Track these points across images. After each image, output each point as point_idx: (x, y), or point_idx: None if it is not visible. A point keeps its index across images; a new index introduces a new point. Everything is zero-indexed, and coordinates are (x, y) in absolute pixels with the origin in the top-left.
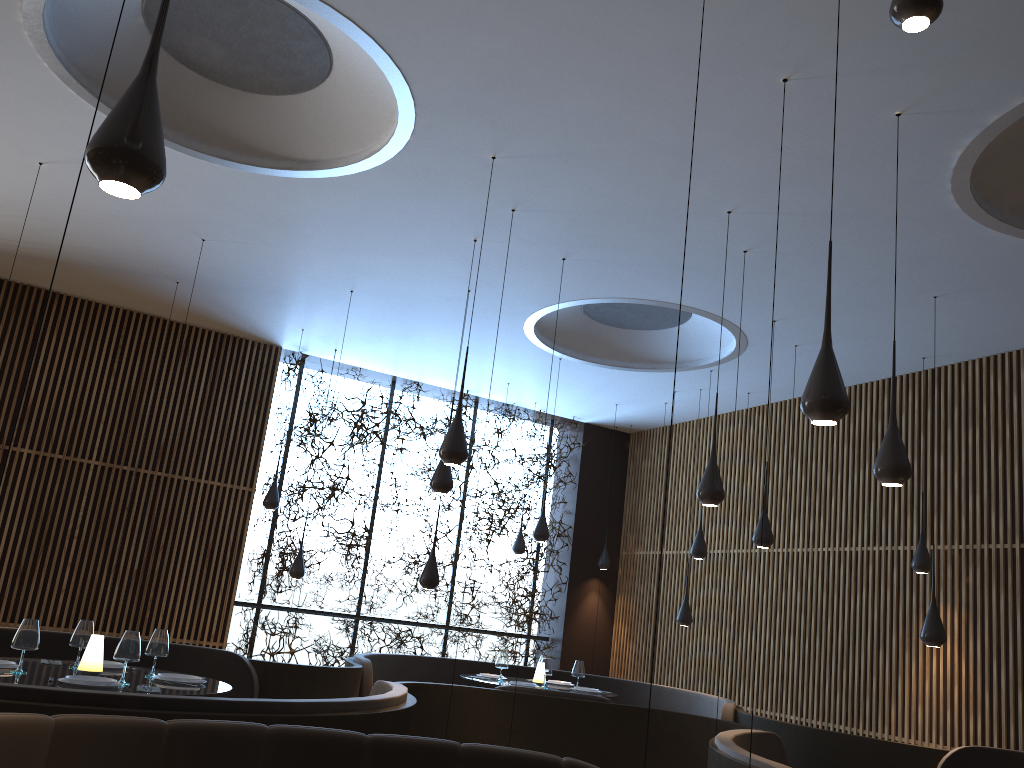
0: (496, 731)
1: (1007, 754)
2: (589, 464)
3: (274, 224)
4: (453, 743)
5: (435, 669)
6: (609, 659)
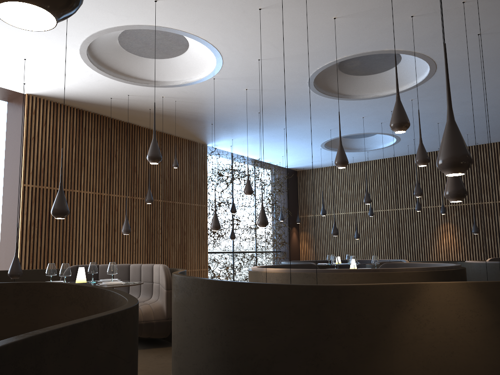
0: None
1: (499, 258)
2: (289, 184)
3: (299, 110)
4: None
5: None
6: (300, 256)
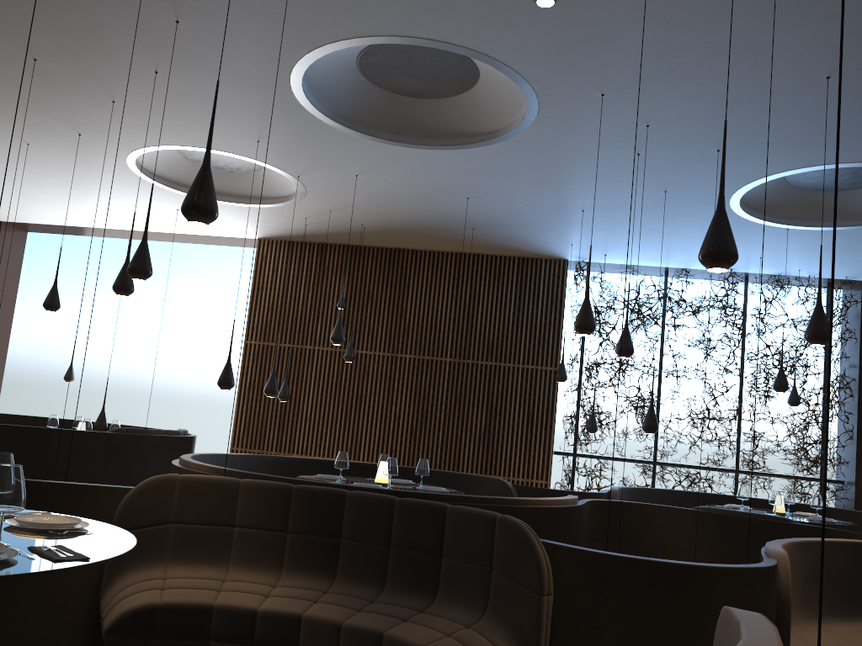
0: (689, 541)
1: None
2: None
3: (500, 177)
4: (443, 504)
5: (704, 502)
6: None
